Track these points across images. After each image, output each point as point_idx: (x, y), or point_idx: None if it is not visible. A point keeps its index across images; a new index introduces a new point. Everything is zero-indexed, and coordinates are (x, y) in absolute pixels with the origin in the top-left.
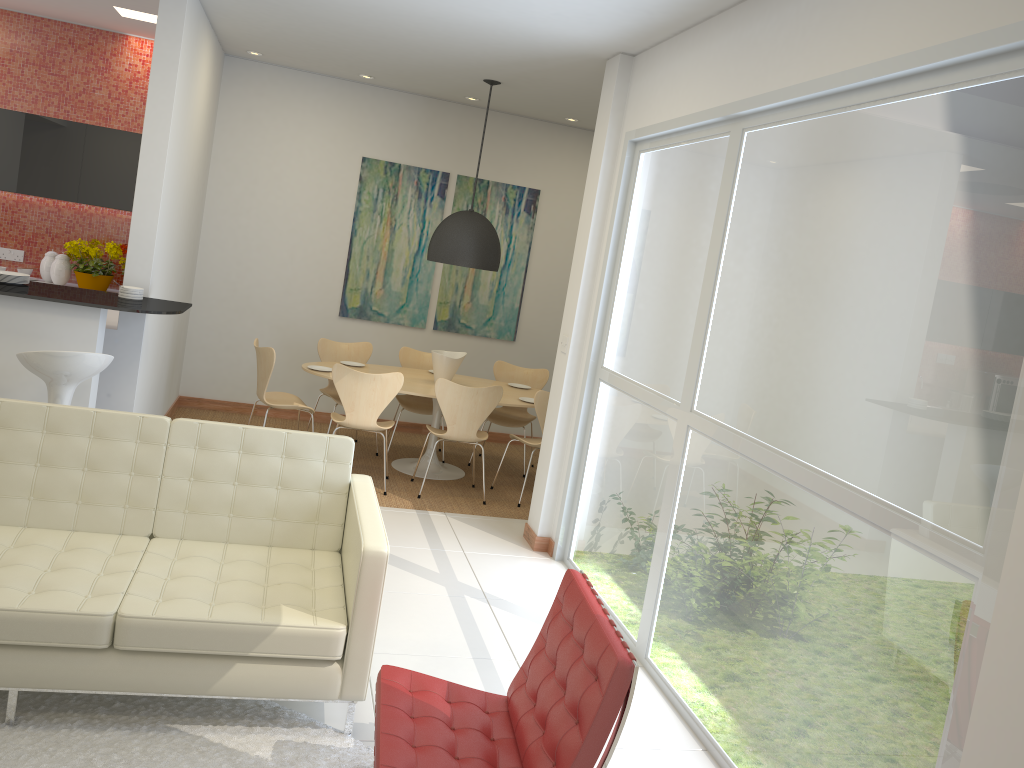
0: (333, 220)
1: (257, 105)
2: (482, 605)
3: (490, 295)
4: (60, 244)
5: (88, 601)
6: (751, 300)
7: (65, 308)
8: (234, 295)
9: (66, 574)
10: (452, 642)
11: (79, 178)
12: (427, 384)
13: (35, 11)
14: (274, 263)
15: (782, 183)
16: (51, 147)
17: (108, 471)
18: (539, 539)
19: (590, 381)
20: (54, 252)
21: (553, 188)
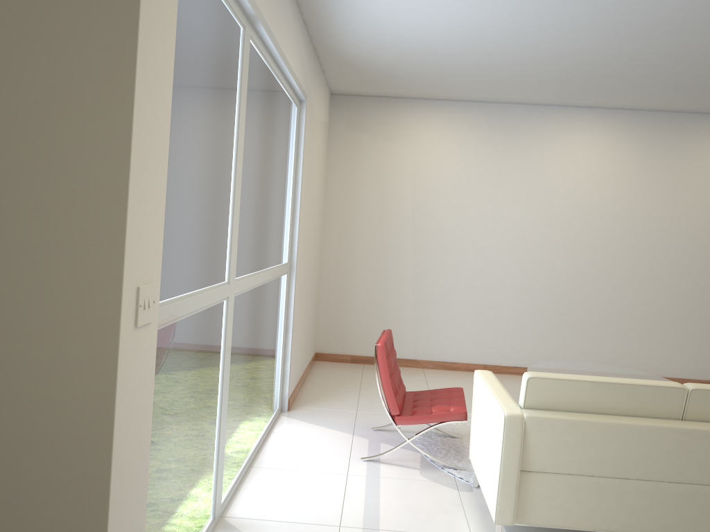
0: None
1: None
2: None
3: None
4: None
5: None
6: (253, 182)
7: None
8: None
9: None
10: None
11: None
12: None
13: None
14: None
15: (261, 101)
16: None
17: None
18: None
19: None
20: None
21: None
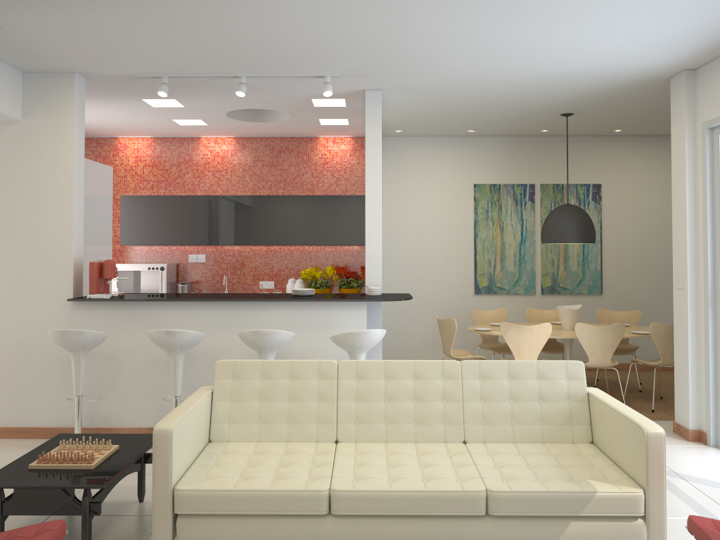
0: (460, 229)
1: (401, 164)
2: (681, 481)
3: (578, 264)
4: (294, 273)
5: (463, 483)
6: None
7: (345, 305)
8: (403, 290)
9: (435, 468)
10: (680, 508)
11: (303, 229)
12: (559, 330)
13: (266, 134)
14: (426, 264)
15: None
16: (285, 213)
17: (429, 400)
18: (692, 432)
19: (711, 306)
20: (293, 278)
21: (610, 181)
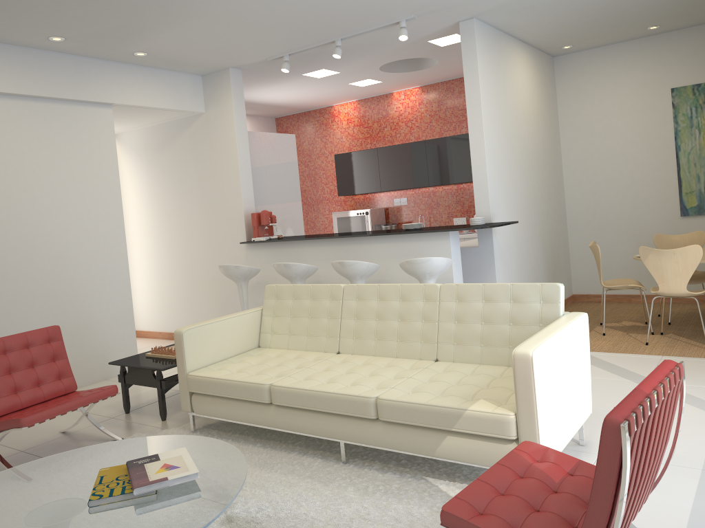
0: (658, 144)
1: (581, 81)
2: None
3: None
4: None
5: (368, 390)
6: None
7: (431, 236)
8: (595, 217)
9: (370, 377)
10: (689, 456)
11: None
12: None
13: (443, 78)
14: (619, 188)
15: None
16: (462, 151)
17: (409, 320)
18: None
19: None
20: None
21: None
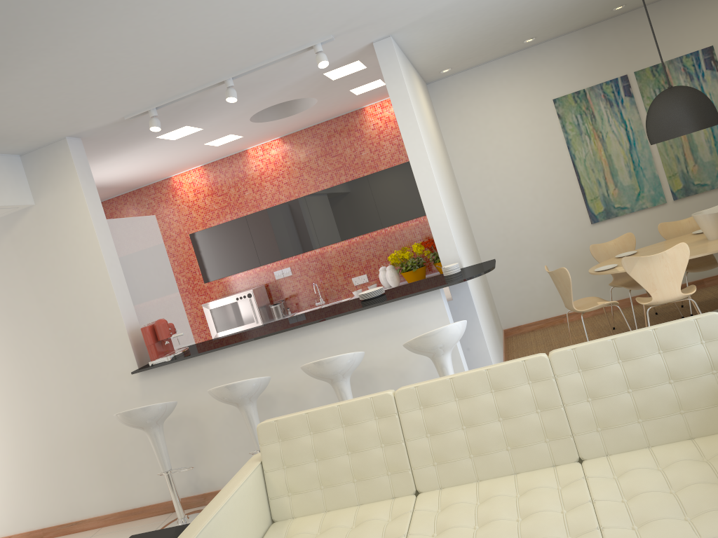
0: (553, 156)
1: (462, 105)
2: None
3: (710, 151)
4: (384, 260)
5: None
6: None
7: (416, 299)
8: (508, 243)
9: (537, 520)
10: None
11: (377, 212)
12: (703, 243)
13: (308, 123)
14: (525, 207)
15: None
16: (353, 201)
17: (518, 415)
18: None
19: None
20: (383, 266)
21: None
